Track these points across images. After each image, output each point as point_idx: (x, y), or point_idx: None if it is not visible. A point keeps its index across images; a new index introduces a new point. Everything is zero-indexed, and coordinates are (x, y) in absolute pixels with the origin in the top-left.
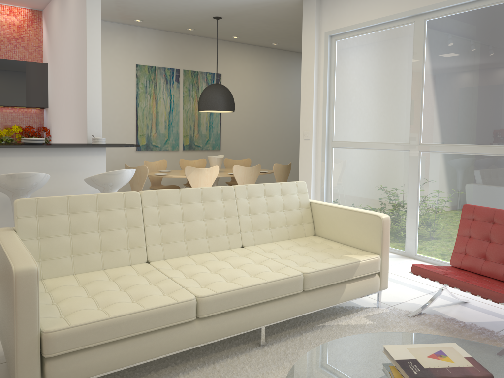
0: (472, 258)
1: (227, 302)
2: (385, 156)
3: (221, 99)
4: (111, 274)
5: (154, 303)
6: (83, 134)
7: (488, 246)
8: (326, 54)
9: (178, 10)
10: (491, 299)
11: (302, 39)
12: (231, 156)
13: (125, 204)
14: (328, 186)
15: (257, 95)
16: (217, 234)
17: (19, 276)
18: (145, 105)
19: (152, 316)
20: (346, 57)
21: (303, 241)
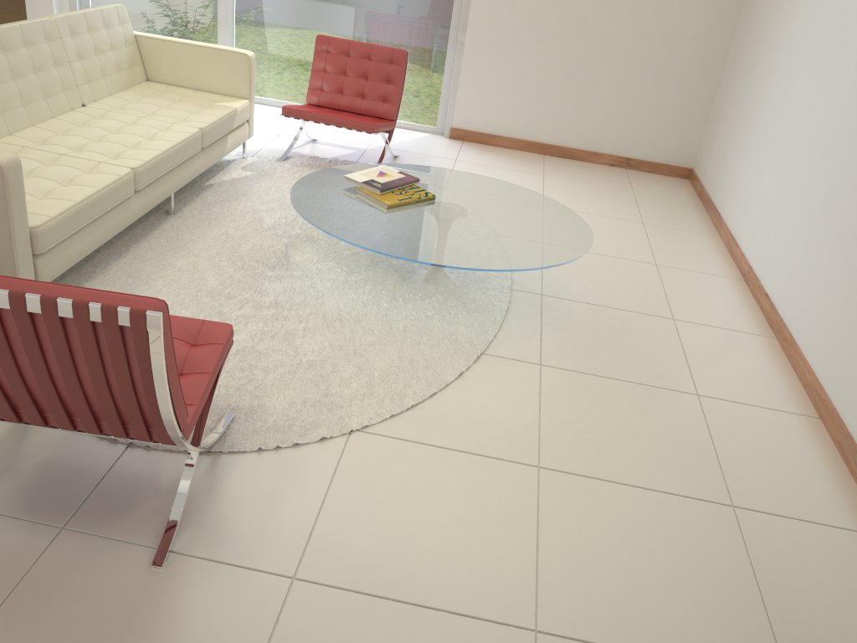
0: (330, 94)
1: (155, 170)
2: None
3: None
4: None
5: (100, 182)
6: None
7: (345, 81)
8: None
9: None
10: (366, 131)
11: None
12: None
13: None
14: None
15: None
16: (55, 91)
17: (9, 168)
18: None
19: (107, 195)
20: None
21: (146, 91)
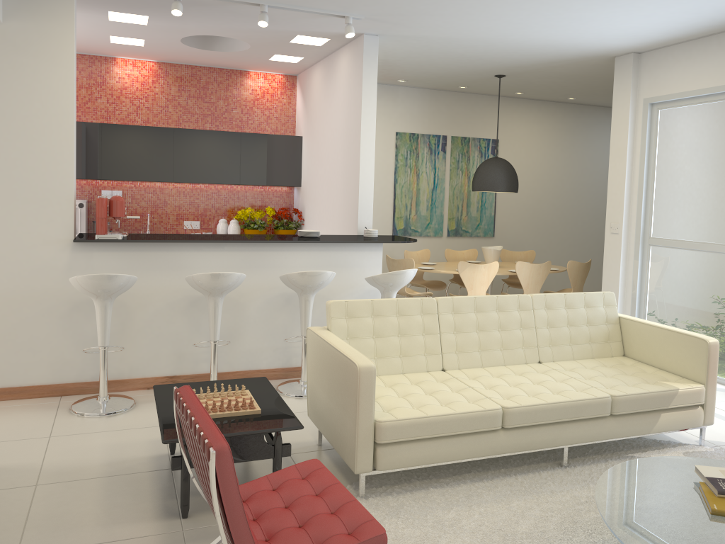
0: None
1: (531, 416)
2: (721, 261)
3: (502, 177)
4: (412, 378)
5: (463, 408)
6: (352, 223)
7: None
8: (644, 127)
9: (453, 70)
10: None
11: (613, 106)
12: (507, 245)
13: (422, 310)
14: (641, 294)
15: (544, 165)
16: (513, 346)
17: (362, 371)
18: (405, 181)
19: (463, 419)
20: (672, 132)
21: (609, 362)
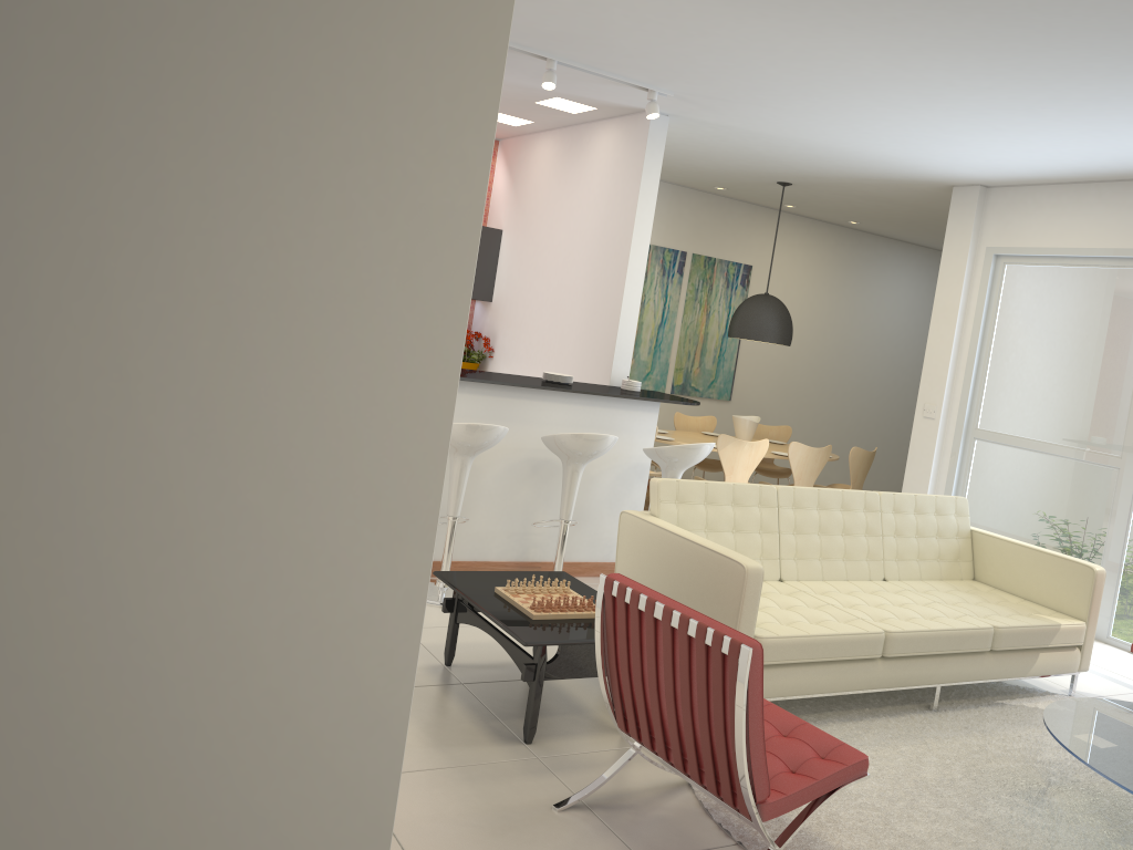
0: None
1: (913, 644)
2: (1072, 470)
3: (776, 323)
4: None
5: (844, 629)
6: (599, 368)
7: None
8: (983, 284)
9: (727, 167)
10: None
11: (944, 250)
12: (745, 414)
13: (760, 500)
14: None
15: (805, 308)
16: (856, 556)
17: (750, 573)
18: None
19: (845, 642)
20: (1021, 296)
21: (963, 586)
